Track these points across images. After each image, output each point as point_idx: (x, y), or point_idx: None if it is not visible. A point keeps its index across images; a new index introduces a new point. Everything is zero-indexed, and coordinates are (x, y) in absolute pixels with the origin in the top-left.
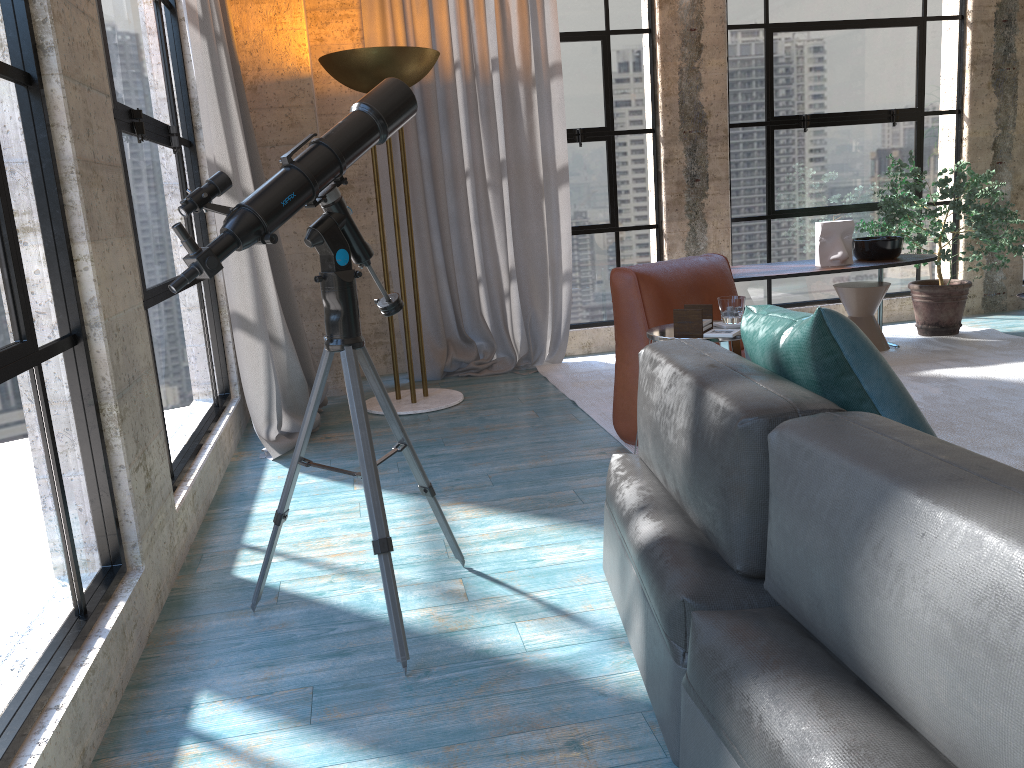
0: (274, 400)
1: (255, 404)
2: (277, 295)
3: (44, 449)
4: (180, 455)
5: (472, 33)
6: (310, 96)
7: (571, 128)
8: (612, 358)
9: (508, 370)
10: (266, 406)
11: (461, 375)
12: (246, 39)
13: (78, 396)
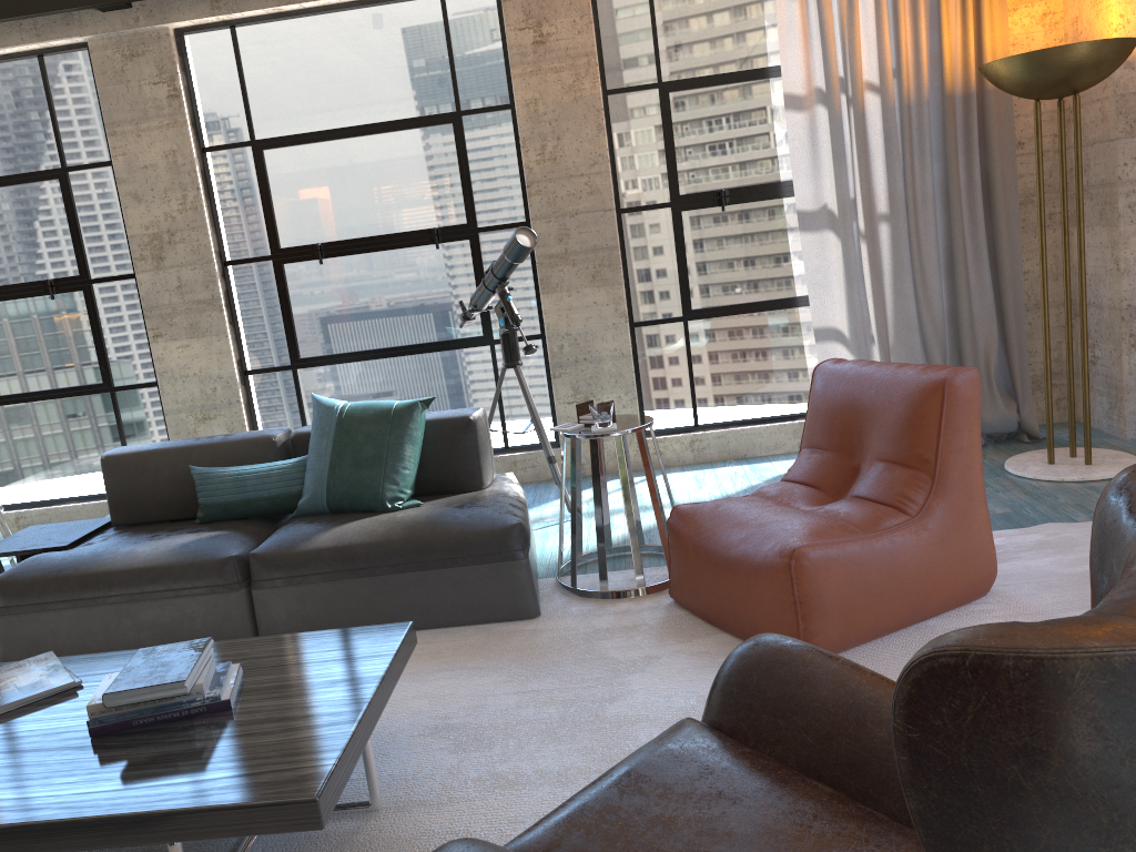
0: None
1: None
2: (876, 319)
3: (490, 378)
4: (732, 418)
5: None
6: (1113, 84)
7: None
8: None
9: None
10: None
11: None
12: (1080, 28)
13: (539, 361)
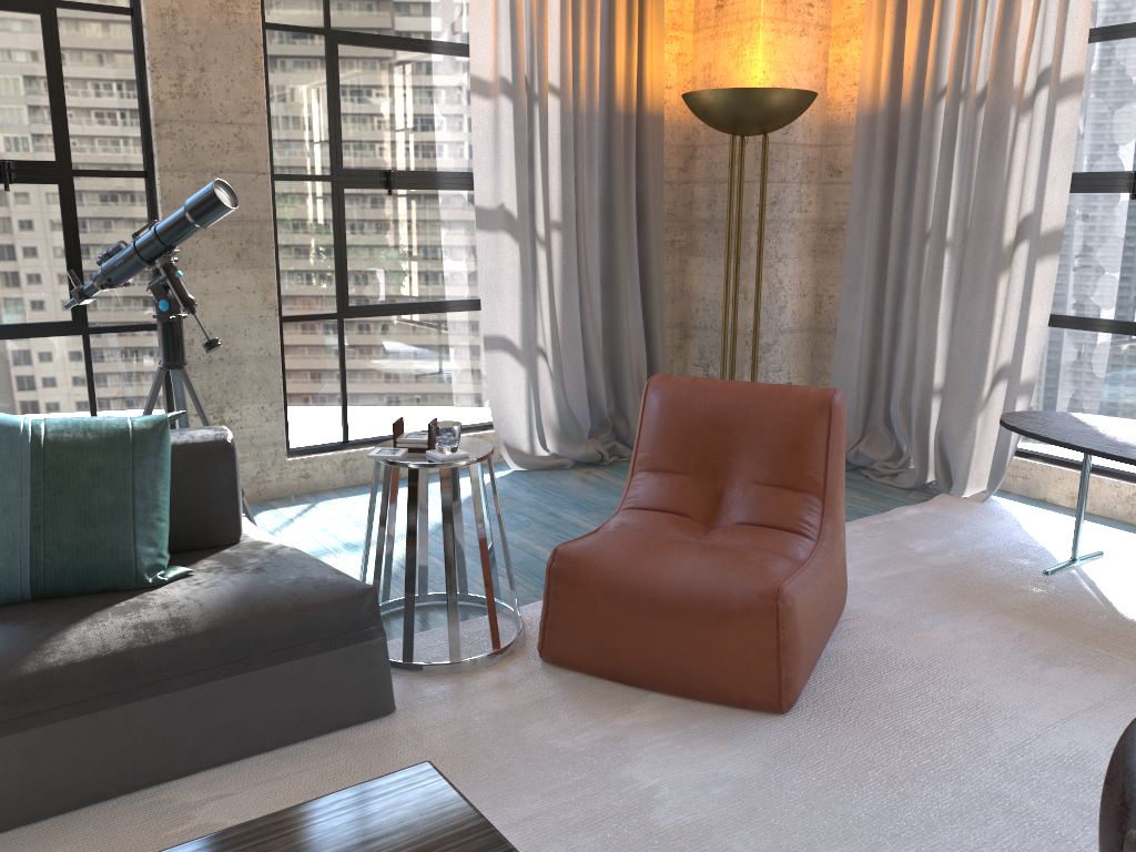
0: (534, 421)
1: (516, 419)
2: (552, 330)
3: (80, 380)
4: (385, 432)
5: (973, 41)
6: None
7: (1126, 170)
8: (1043, 522)
9: (906, 486)
10: (527, 424)
11: (863, 473)
12: (715, 74)
13: (153, 360)
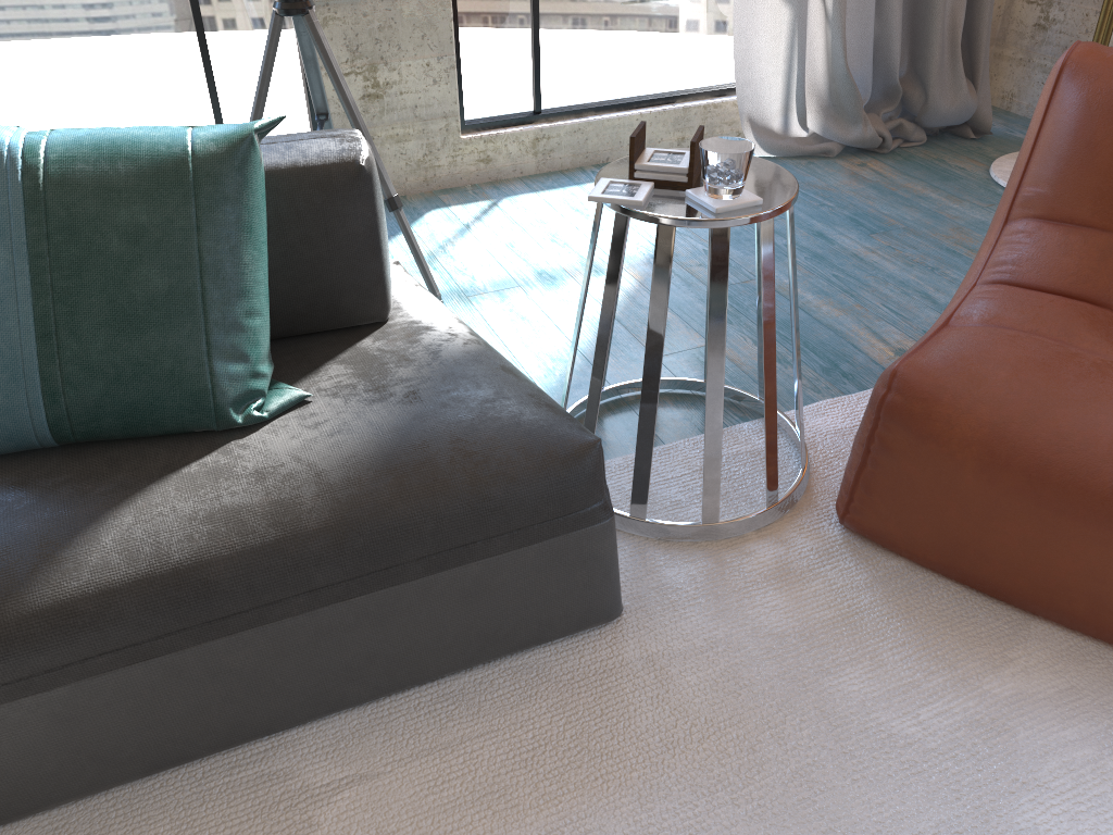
0: (794, 88)
1: (768, 84)
2: None
3: (185, 23)
4: (589, 99)
5: None
6: None
7: None
8: None
9: None
10: (783, 91)
11: None
12: None
13: None
